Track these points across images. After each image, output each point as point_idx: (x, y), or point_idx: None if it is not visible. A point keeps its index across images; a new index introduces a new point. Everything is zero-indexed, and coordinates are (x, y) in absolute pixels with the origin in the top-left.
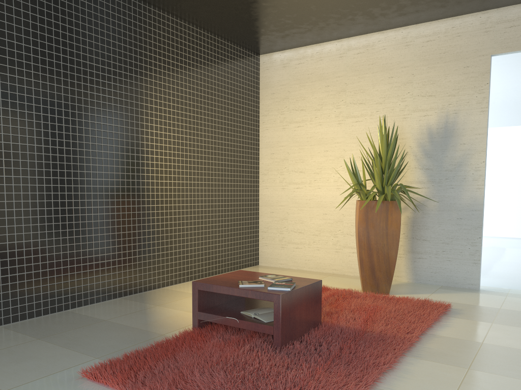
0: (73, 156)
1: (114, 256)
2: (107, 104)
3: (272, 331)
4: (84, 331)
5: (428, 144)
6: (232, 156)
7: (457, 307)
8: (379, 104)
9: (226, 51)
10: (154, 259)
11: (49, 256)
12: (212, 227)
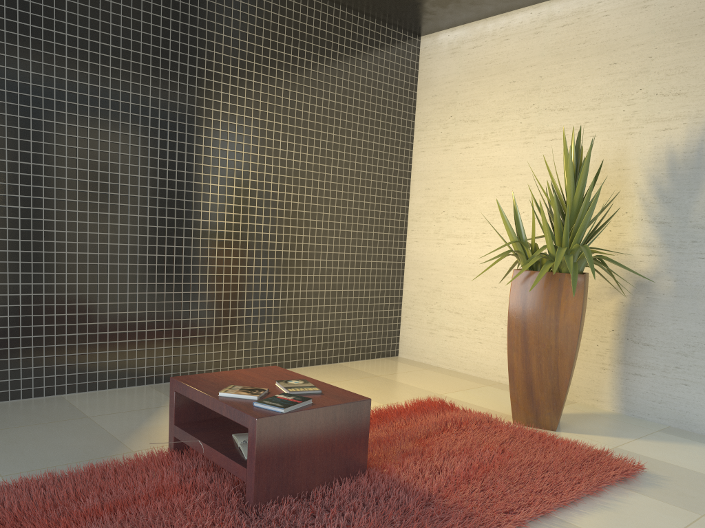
0: (79, 180)
1: (142, 326)
2: (140, 106)
3: (245, 477)
4: (40, 431)
5: (667, 180)
6: (358, 191)
7: (660, 473)
8: (591, 111)
9: (357, 29)
10: (210, 334)
11: (35, 318)
12: (315, 295)
